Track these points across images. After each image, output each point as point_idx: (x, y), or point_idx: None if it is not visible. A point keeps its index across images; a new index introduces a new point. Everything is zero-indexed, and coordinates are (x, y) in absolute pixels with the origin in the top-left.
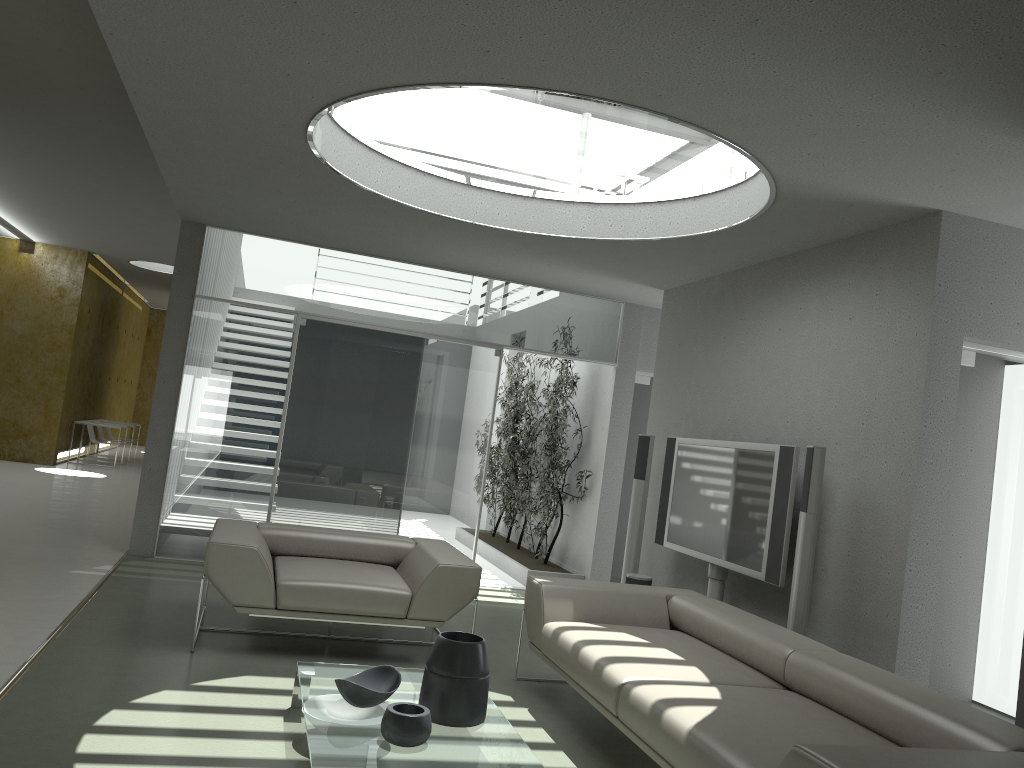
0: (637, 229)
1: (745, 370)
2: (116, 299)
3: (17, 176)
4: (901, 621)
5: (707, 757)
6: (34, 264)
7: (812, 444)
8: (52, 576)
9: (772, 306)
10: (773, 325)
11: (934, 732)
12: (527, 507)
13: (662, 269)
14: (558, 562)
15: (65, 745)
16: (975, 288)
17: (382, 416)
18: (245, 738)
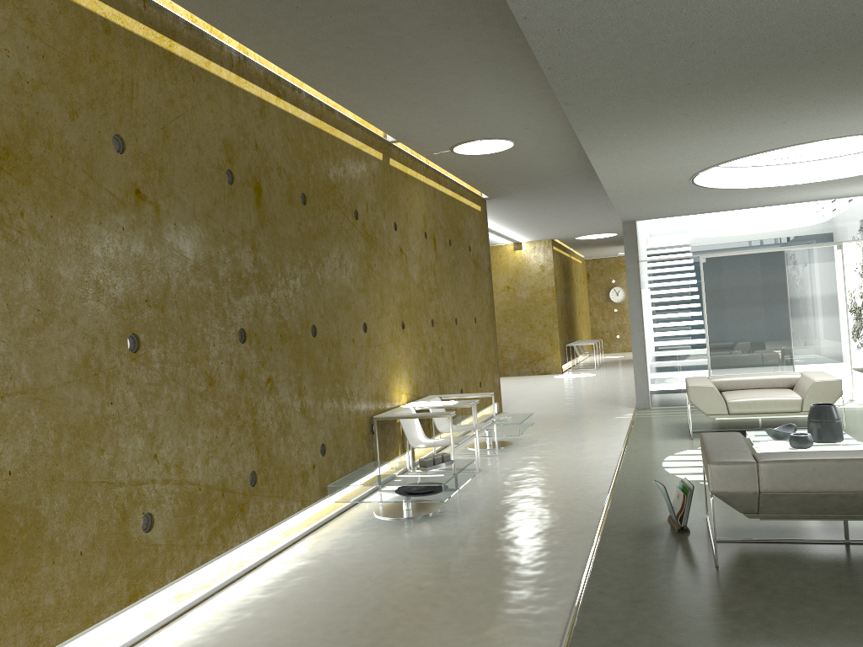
0: None
1: None
2: (568, 262)
3: (521, 216)
4: None
5: None
6: (523, 255)
7: None
8: (607, 420)
9: None
10: None
11: None
12: None
13: None
14: None
15: (657, 464)
16: None
17: (766, 305)
18: None
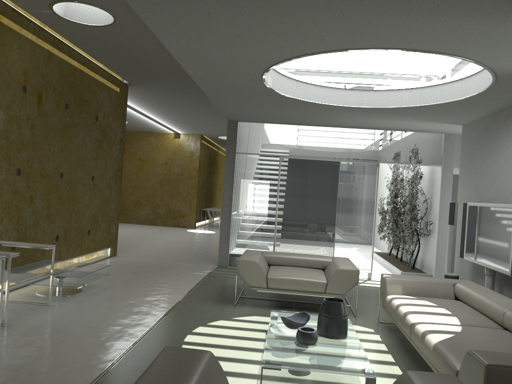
0: (433, 99)
1: (502, 165)
2: (215, 154)
3: (167, 108)
4: None
5: (439, 356)
6: (180, 143)
7: None
8: (186, 275)
9: None
10: None
11: None
12: (401, 240)
13: (455, 115)
14: (420, 268)
15: (180, 338)
16: None
17: (322, 200)
18: (248, 340)
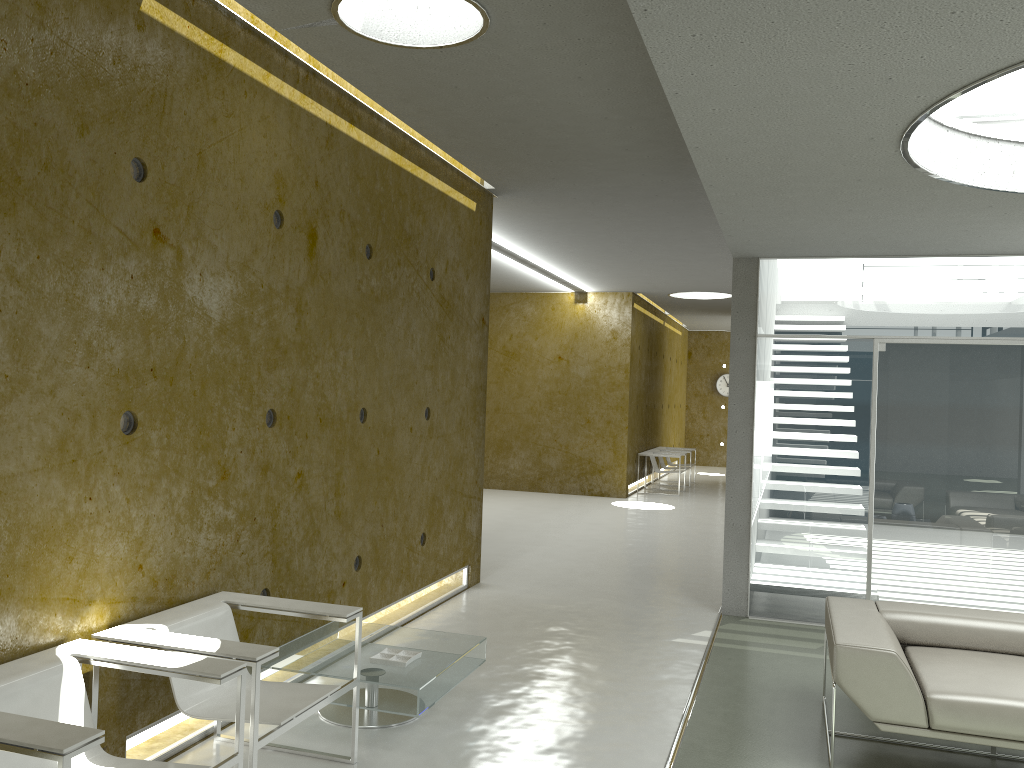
0: None
1: None
2: (659, 330)
3: (570, 240)
4: None
5: None
6: (588, 312)
7: None
8: (657, 647)
9: None
10: None
11: None
12: None
13: None
14: None
15: None
16: None
17: (997, 448)
18: None
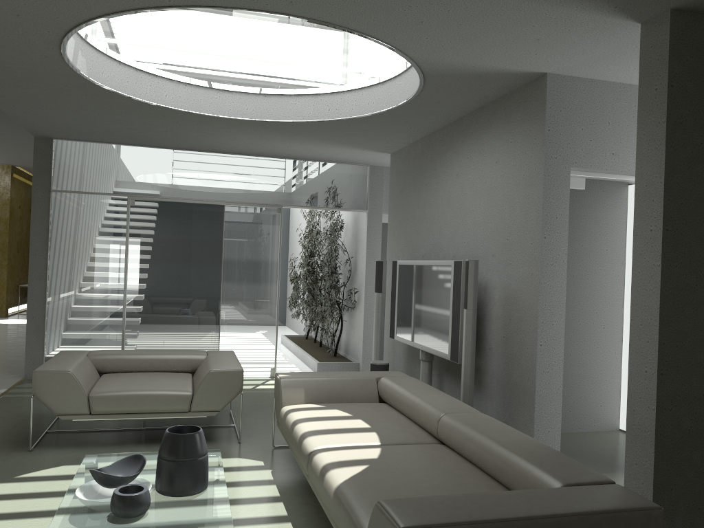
0: (347, 110)
1: (438, 207)
2: None
3: None
4: (537, 383)
5: (341, 509)
6: None
7: (479, 257)
8: None
9: (451, 158)
10: (453, 172)
11: (517, 473)
12: (319, 318)
13: (379, 138)
14: (344, 354)
15: None
16: (577, 130)
17: (198, 264)
18: (34, 517)
